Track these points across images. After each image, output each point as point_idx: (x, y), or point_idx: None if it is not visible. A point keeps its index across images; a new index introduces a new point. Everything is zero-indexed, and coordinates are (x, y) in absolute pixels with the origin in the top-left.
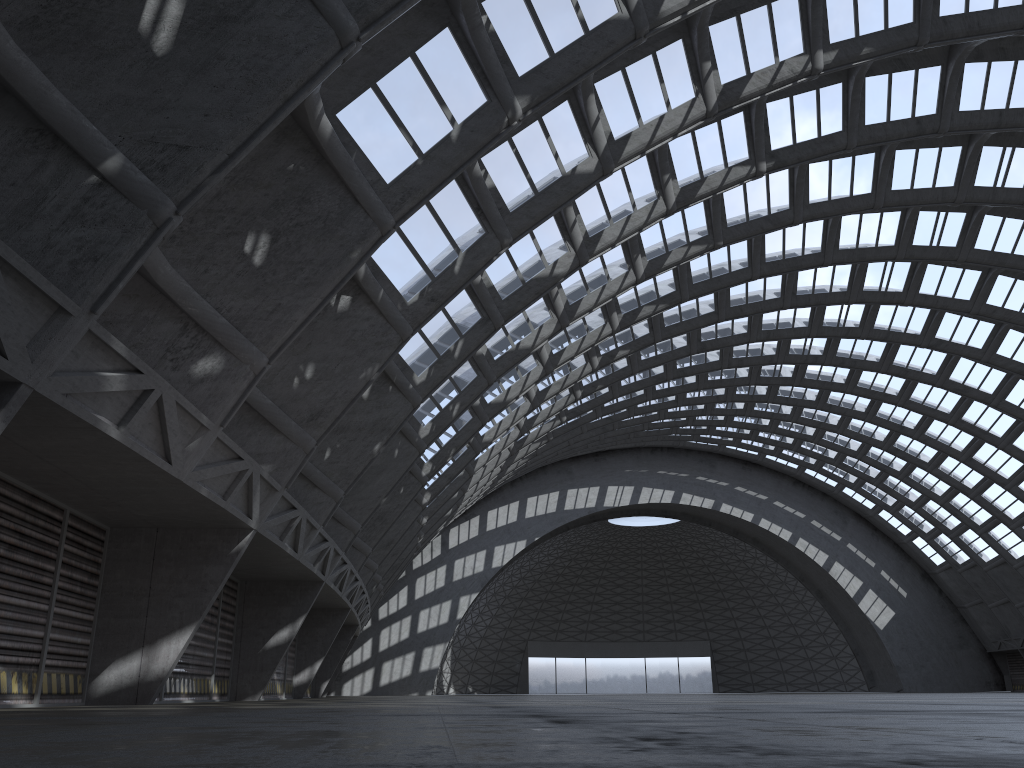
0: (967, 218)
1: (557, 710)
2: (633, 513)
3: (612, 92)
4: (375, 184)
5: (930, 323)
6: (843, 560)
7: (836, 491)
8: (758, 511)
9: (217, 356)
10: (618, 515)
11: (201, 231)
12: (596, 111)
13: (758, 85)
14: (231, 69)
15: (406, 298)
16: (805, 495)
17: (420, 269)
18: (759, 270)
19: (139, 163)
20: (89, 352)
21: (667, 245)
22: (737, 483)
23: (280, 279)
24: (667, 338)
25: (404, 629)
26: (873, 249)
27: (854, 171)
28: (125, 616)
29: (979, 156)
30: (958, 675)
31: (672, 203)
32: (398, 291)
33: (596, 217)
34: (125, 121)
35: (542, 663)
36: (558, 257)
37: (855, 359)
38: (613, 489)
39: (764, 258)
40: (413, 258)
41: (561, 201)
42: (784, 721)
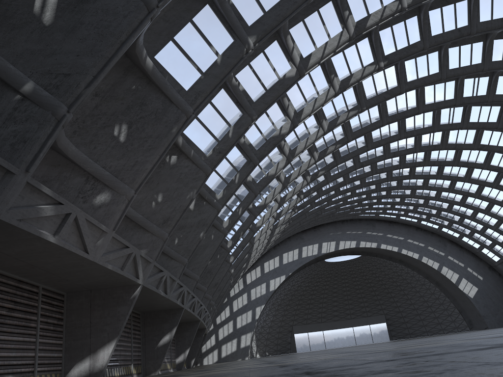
0: (490, 79)
1: (318, 365)
2: (337, 255)
3: (299, 33)
4: (180, 91)
5: (477, 137)
6: (447, 265)
7: (438, 230)
8: (400, 245)
9: (106, 192)
10: (329, 257)
11: (89, 127)
12: (292, 44)
13: (374, 20)
14: (88, 29)
15: (206, 153)
16: (423, 234)
17: (211, 137)
18: (386, 120)
19: (43, 85)
20: (30, 195)
21: (337, 113)
22: (387, 233)
23: (135, 147)
24: (343, 162)
25: (230, 327)
26: (443, 102)
27: (428, 62)
28: (79, 339)
29: (492, 45)
30: None
31: (337, 89)
32: (201, 150)
33: (299, 101)
34: (32, 63)
35: (301, 336)
36: (282, 124)
37: (440, 161)
38: (325, 244)
39: (387, 114)
40: (206, 132)
41: (280, 93)
42: (480, 361)
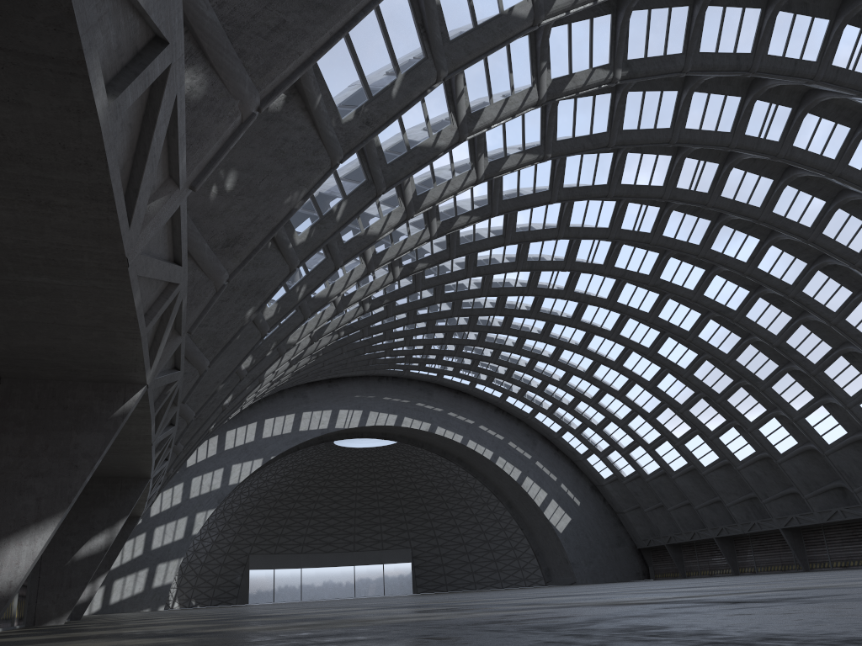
0: (719, 169)
1: None
2: (357, 435)
3: None
4: None
5: (658, 265)
6: (533, 475)
7: (530, 417)
8: (466, 433)
9: (198, 72)
10: (344, 437)
11: None
12: None
13: None
14: None
15: (340, 114)
16: (504, 420)
17: (358, 82)
18: (557, 194)
19: None
20: None
21: (506, 149)
22: (450, 409)
23: None
24: (460, 256)
25: (138, 546)
26: (647, 187)
27: (660, 105)
28: None
29: (752, 108)
30: (617, 568)
31: (544, 94)
32: (334, 103)
33: (479, 93)
34: None
35: (262, 575)
36: (441, 128)
37: (589, 295)
38: (344, 412)
39: (562, 184)
40: (353, 66)
41: (495, 42)
42: None
